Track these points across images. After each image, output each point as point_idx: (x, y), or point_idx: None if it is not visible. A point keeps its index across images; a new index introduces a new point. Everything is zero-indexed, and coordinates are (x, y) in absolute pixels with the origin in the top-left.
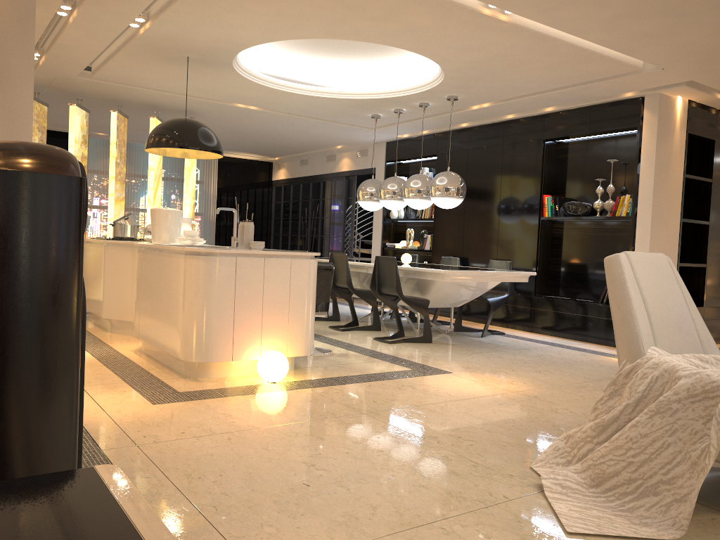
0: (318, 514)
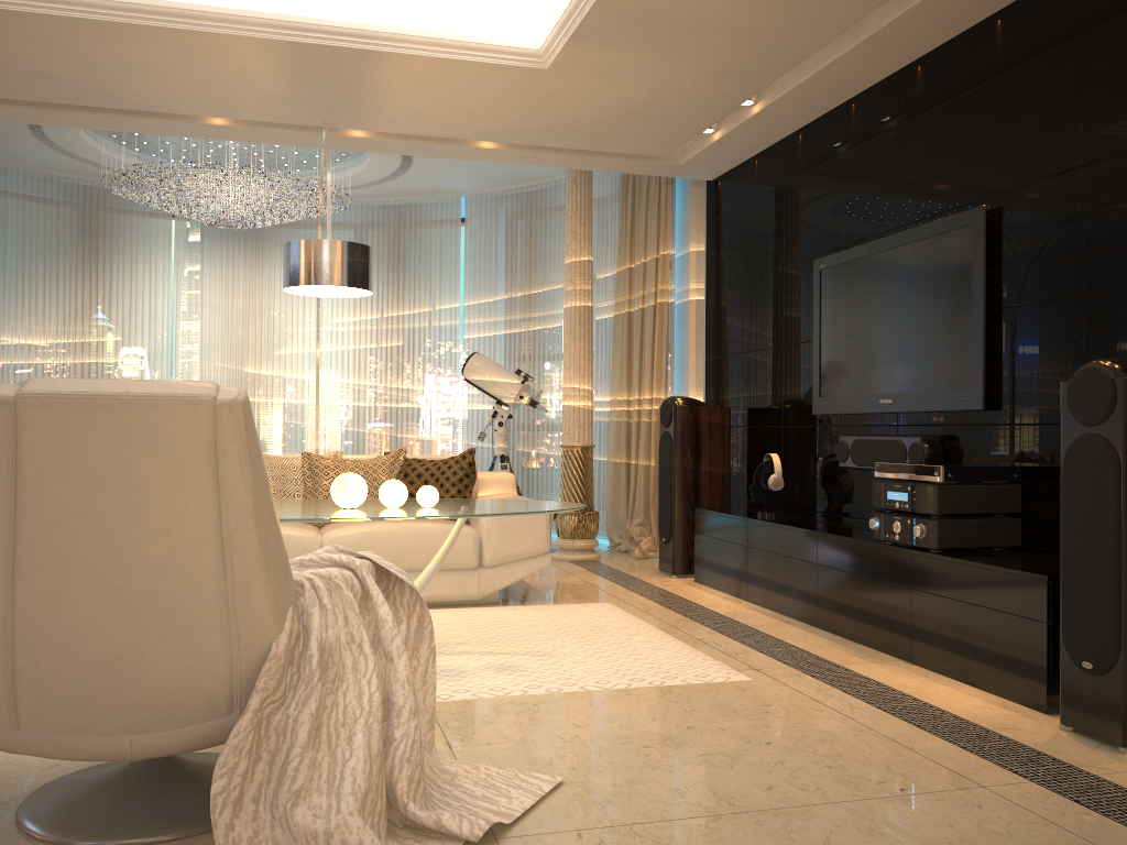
0: (922, 841)
